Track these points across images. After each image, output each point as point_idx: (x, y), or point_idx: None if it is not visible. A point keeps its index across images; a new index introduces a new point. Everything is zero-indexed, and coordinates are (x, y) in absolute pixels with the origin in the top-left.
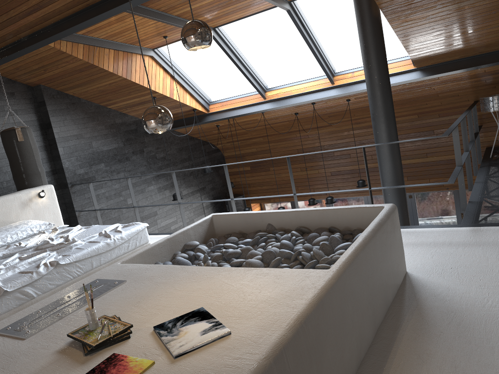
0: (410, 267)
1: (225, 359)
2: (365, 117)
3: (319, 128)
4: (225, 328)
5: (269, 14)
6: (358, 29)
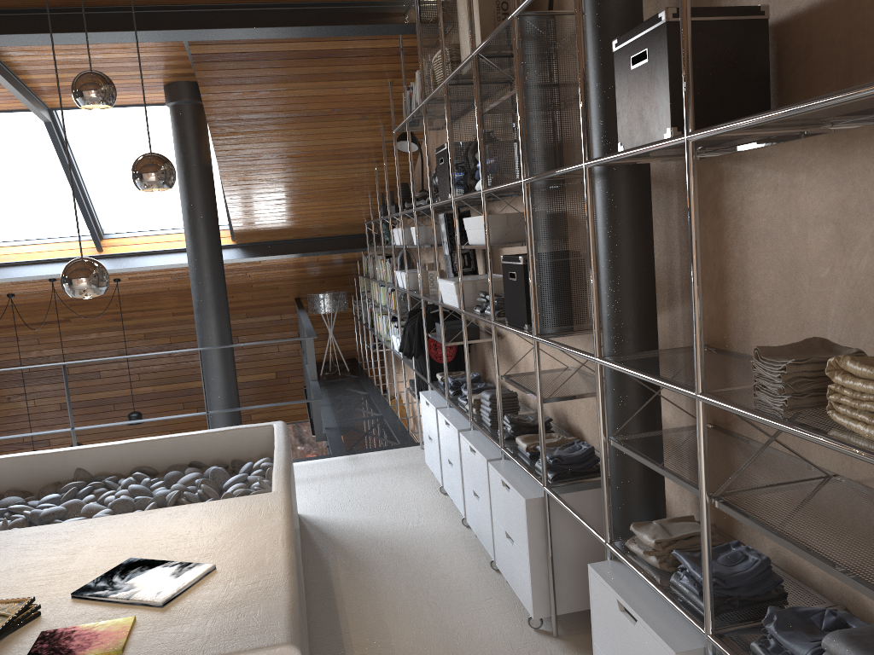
0: (299, 508)
1: (242, 587)
2: (134, 310)
3: (45, 325)
4: (205, 564)
5: (2, 119)
6: (181, 178)
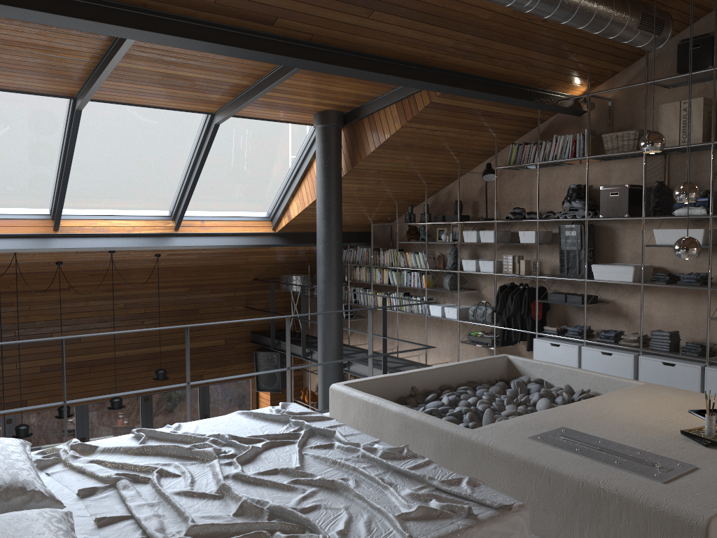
0: None
1: None
2: (130, 283)
3: (45, 292)
4: None
5: (169, 115)
6: (325, 180)
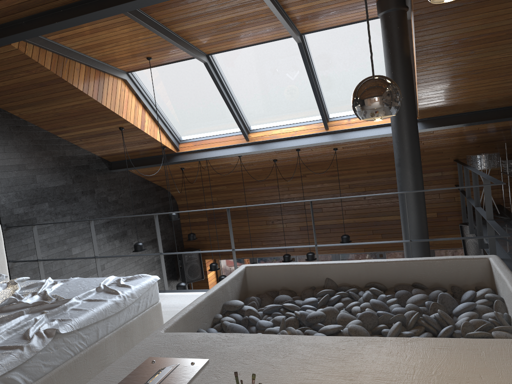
0: None
1: None
2: (343, 169)
3: (292, 179)
4: None
5: (273, 46)
6: (388, 67)
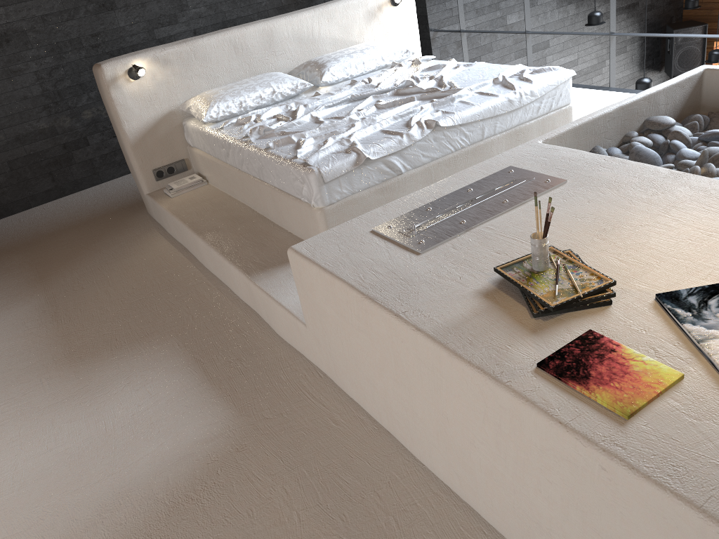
0: None
1: None
2: None
3: None
4: None
5: None
6: None
